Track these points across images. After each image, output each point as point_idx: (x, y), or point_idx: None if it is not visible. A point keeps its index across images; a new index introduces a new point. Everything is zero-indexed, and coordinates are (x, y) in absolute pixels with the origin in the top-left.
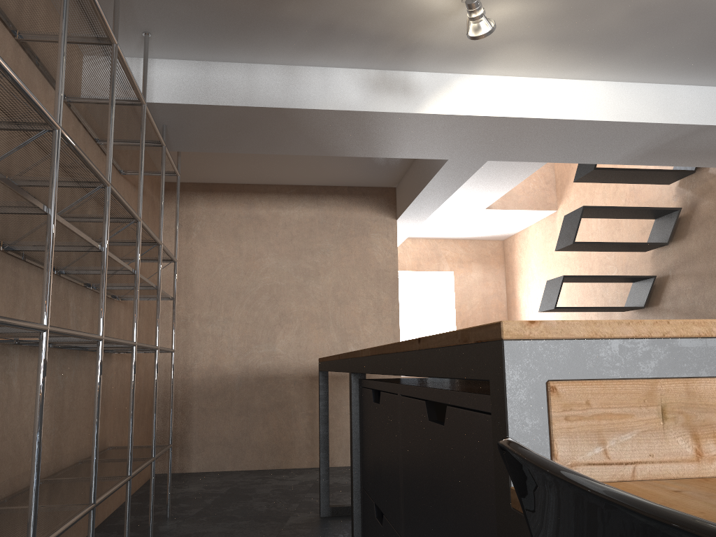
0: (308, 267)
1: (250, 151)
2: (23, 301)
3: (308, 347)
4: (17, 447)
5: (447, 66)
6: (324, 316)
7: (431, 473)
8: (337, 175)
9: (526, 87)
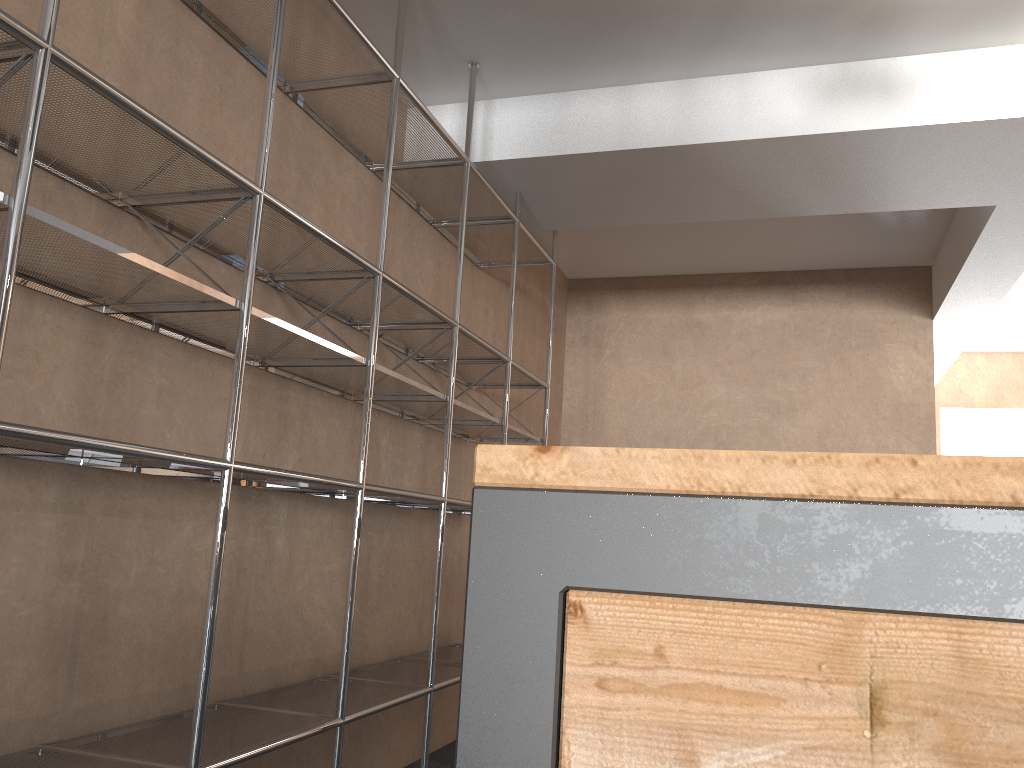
0: (776, 399)
1: (650, 220)
2: (295, 434)
3: None
4: (284, 628)
5: (963, 37)
6: None
7: None
8: (821, 251)
9: None
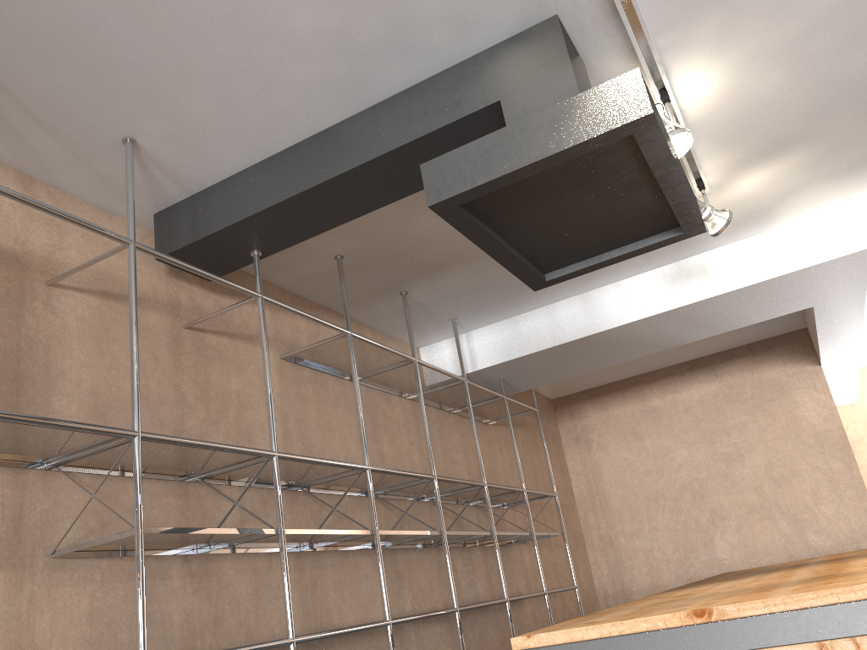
0: (726, 450)
1: (591, 369)
2: (407, 581)
3: (755, 545)
4: None
5: (741, 234)
6: (764, 504)
7: None
8: (722, 340)
9: (850, 215)
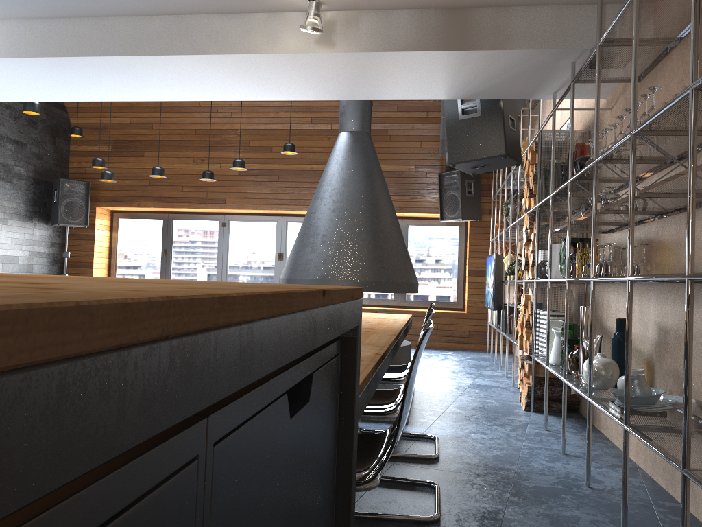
0: None
1: None
2: None
3: None
4: None
5: None
6: None
7: (289, 498)
8: None
9: None
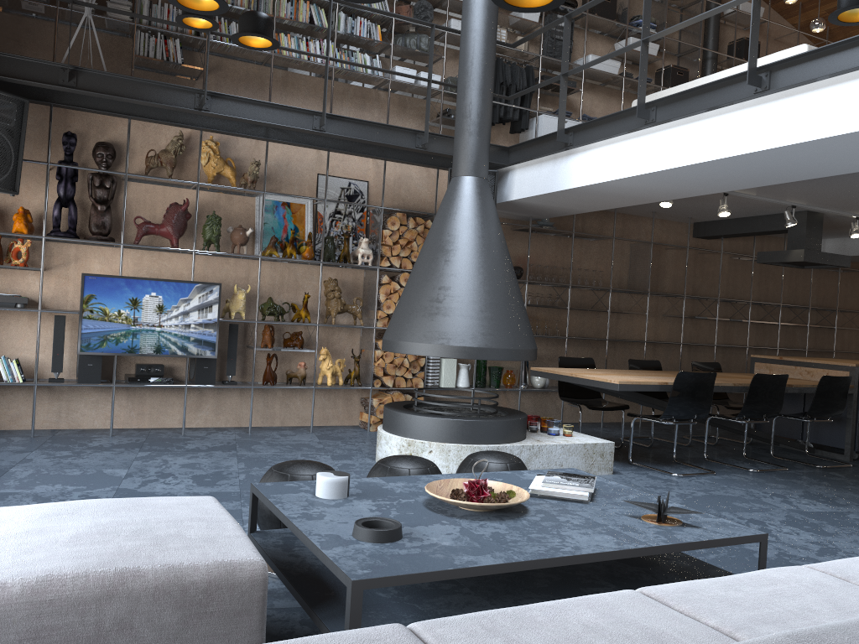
0: None
1: None
2: (767, 335)
3: None
4: None
5: None
6: None
7: None
8: None
9: None
